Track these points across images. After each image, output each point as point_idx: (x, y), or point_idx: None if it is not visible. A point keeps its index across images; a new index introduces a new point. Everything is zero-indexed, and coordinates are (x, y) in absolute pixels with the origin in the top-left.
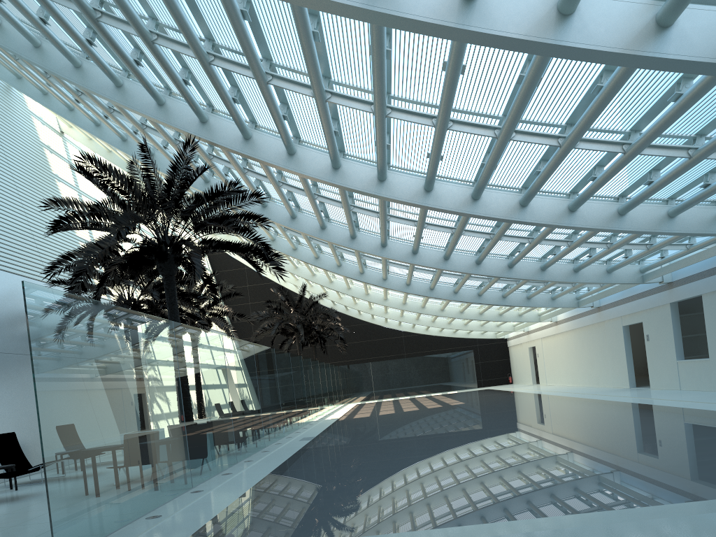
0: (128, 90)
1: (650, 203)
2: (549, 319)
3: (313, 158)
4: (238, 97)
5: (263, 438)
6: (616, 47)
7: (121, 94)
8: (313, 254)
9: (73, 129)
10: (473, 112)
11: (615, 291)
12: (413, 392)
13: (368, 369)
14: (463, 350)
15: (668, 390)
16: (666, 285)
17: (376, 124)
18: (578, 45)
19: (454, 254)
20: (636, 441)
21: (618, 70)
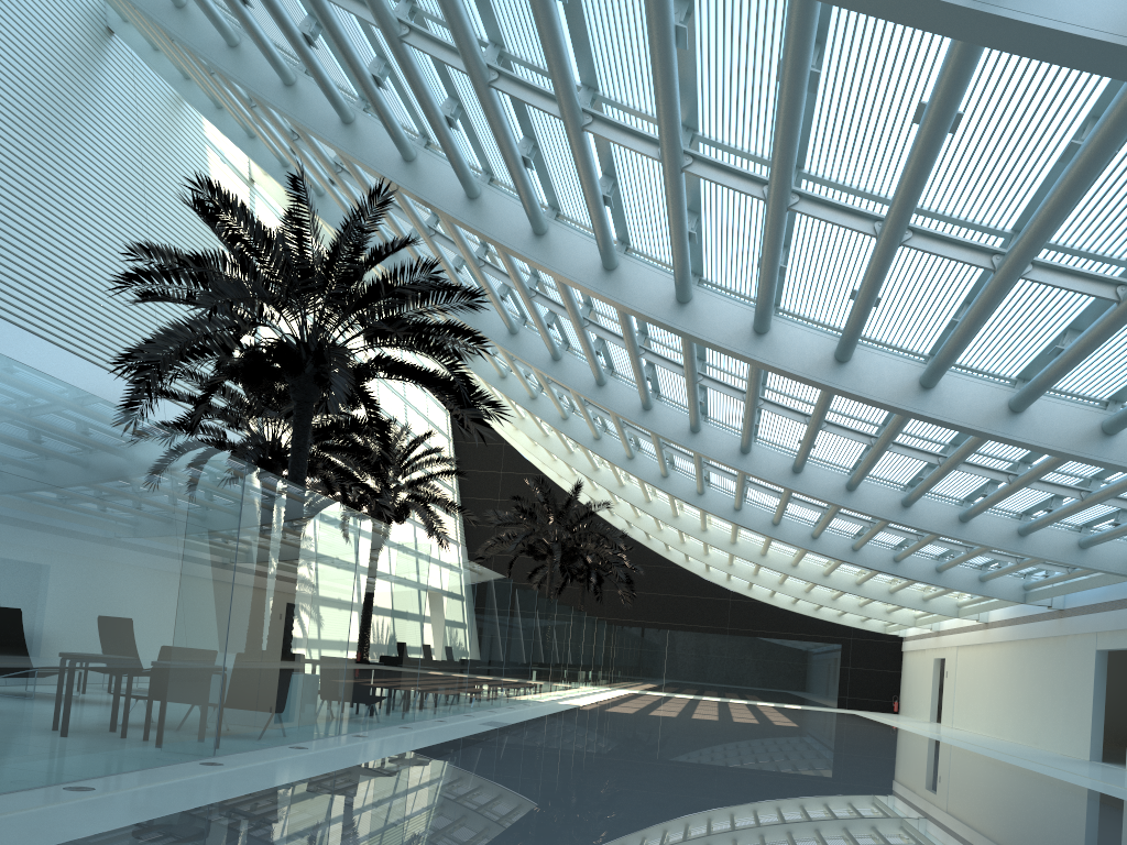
0: (301, 93)
1: None
2: (975, 617)
3: (574, 246)
4: (462, 121)
5: (412, 706)
6: (1100, 30)
7: (289, 98)
8: (592, 432)
9: (269, 178)
10: (841, 185)
11: (1092, 584)
12: (728, 693)
13: (662, 640)
14: (825, 642)
15: None
16: None
17: (665, 183)
18: (1021, 15)
19: (811, 465)
20: None
21: (1112, 105)
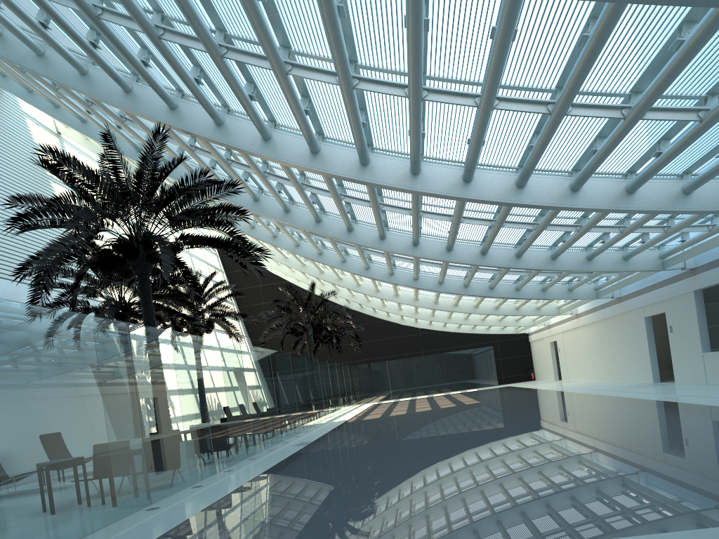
0: (93, 77)
1: (663, 178)
2: (569, 312)
3: (290, 142)
4: (204, 78)
5: (252, 445)
6: None
7: (86, 82)
8: (316, 250)
9: (70, 129)
10: (451, 79)
11: (635, 279)
12: (431, 391)
13: (384, 368)
14: (482, 346)
15: (693, 385)
16: (689, 272)
17: (344, 97)
18: None
19: (457, 244)
20: (644, 446)
21: (603, 12)
